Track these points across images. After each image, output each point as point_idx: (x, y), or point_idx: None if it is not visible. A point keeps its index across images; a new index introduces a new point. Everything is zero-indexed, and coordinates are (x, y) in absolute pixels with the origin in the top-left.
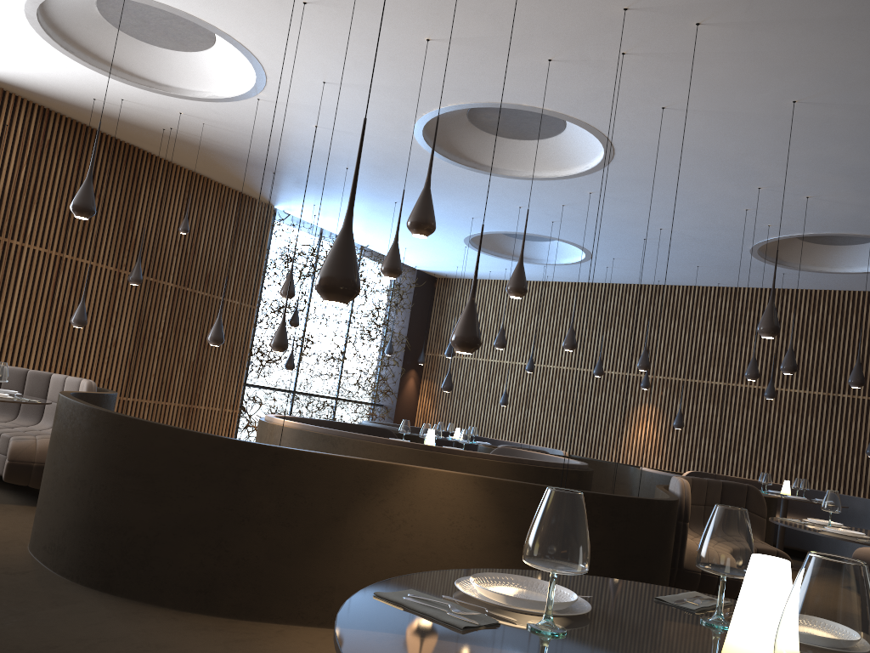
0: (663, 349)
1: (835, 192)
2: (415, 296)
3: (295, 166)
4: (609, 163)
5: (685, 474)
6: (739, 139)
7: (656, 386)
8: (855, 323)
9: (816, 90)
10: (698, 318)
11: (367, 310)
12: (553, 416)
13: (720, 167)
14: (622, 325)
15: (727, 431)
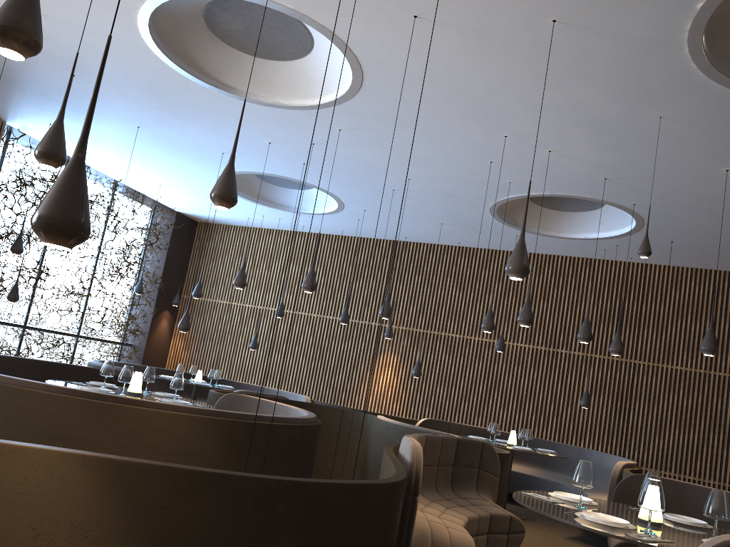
0: (407, 301)
1: (576, 147)
2: (173, 237)
3: (13, 67)
4: (358, 92)
5: (420, 422)
6: (492, 69)
7: (398, 336)
8: (574, 286)
9: (580, 6)
10: (440, 274)
11: (117, 247)
12: (302, 361)
13: (470, 107)
14: (371, 277)
15: (460, 380)
